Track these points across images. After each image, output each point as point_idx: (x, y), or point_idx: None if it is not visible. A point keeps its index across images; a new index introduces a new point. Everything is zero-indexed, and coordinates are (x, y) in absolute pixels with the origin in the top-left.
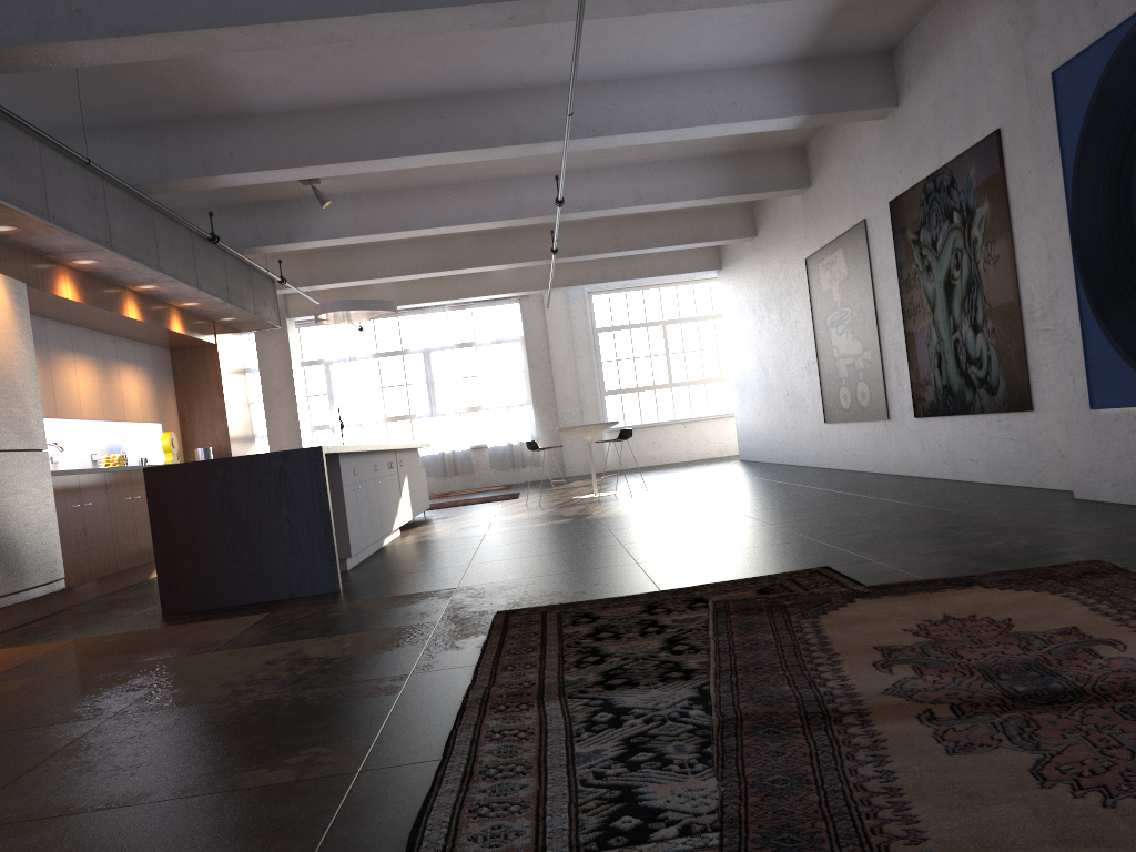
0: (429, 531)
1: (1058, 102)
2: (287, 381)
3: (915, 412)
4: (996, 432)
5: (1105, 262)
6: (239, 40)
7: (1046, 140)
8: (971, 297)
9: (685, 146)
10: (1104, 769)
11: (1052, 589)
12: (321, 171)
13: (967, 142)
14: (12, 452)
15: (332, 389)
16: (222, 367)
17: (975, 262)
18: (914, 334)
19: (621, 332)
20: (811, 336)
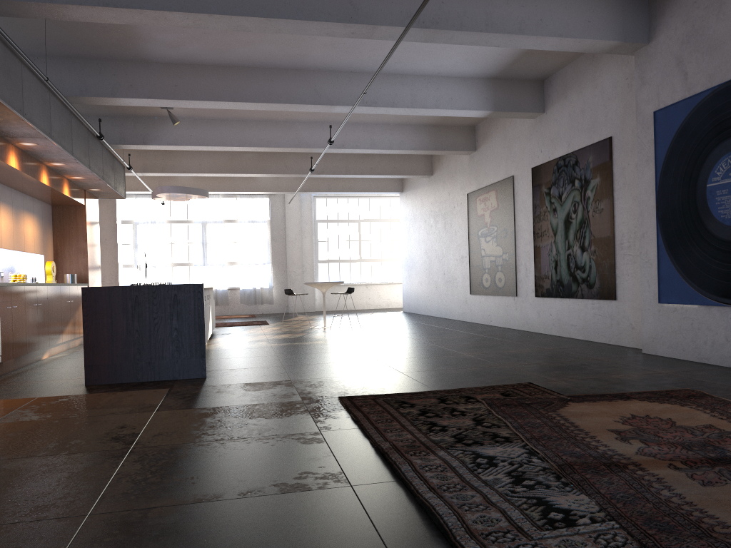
0: (227, 342)
1: (656, 129)
2: (112, 233)
3: (536, 293)
4: (590, 310)
5: (676, 222)
6: (180, 20)
7: (646, 148)
8: (582, 230)
9: (406, 117)
10: None
11: (679, 403)
12: (189, 104)
13: (589, 141)
14: None
15: (137, 241)
16: (87, 221)
17: (587, 210)
18: (540, 247)
19: (332, 223)
20: (466, 241)
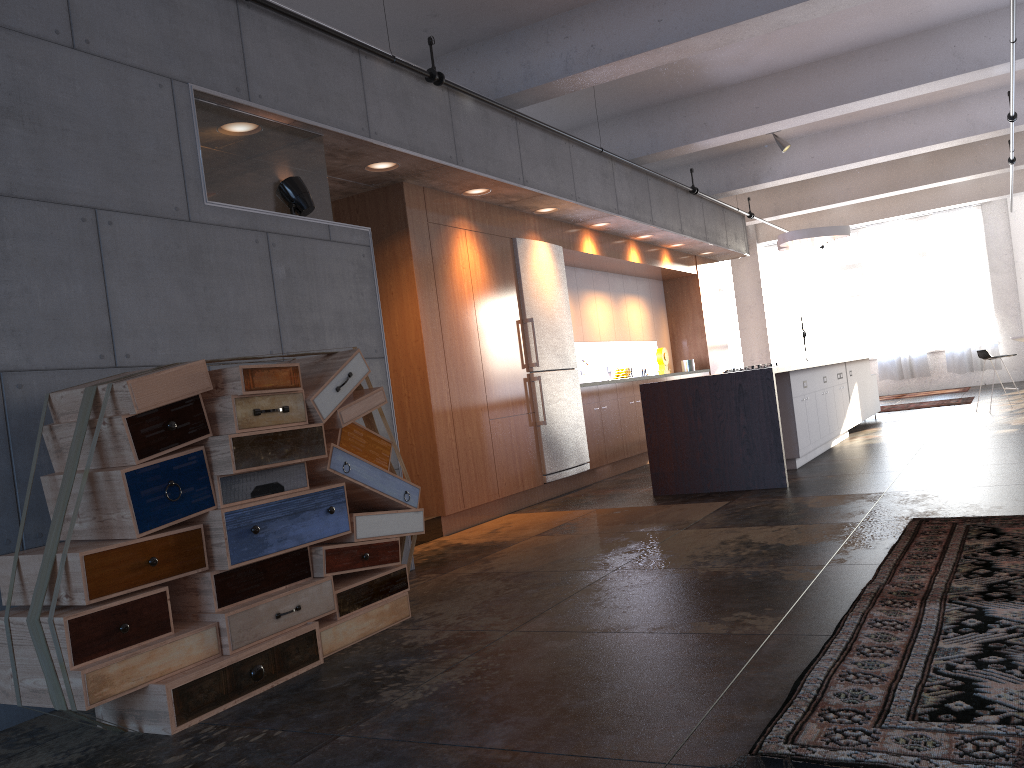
0: (875, 435)
1: None
2: (757, 297)
3: None
4: None
5: None
6: (705, 43)
7: None
8: None
9: None
10: None
11: None
12: (777, 126)
13: None
14: (555, 371)
15: (796, 302)
16: (701, 293)
17: None
18: None
19: None
20: None
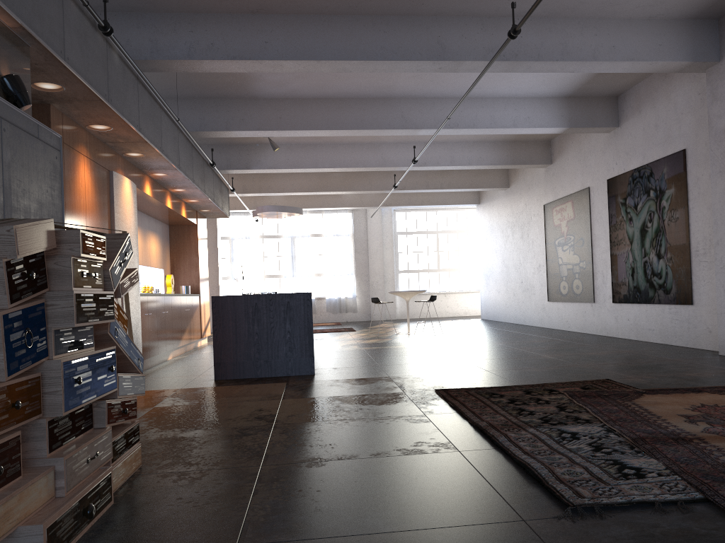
0: (323, 346)
1: None
2: (214, 248)
3: (613, 299)
4: (667, 315)
5: None
6: (293, 66)
7: (718, 160)
8: (657, 239)
9: (484, 135)
10: None
11: None
12: (291, 133)
13: (663, 153)
14: None
15: (233, 255)
16: (198, 239)
17: (662, 219)
18: (617, 255)
19: (411, 235)
20: (543, 250)
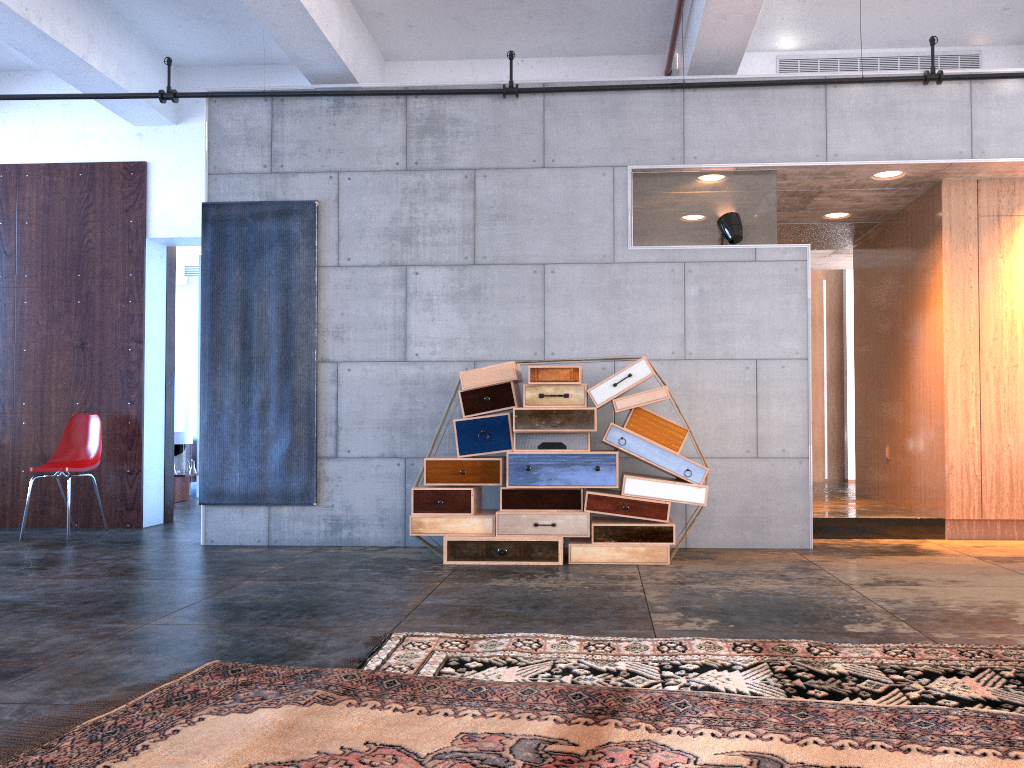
0: None
1: None
2: None
3: None
4: None
5: None
6: None
7: None
8: None
9: None
10: (361, 759)
11: None
12: None
13: None
14: None
15: None
16: None
17: None
18: None
19: None
20: None
